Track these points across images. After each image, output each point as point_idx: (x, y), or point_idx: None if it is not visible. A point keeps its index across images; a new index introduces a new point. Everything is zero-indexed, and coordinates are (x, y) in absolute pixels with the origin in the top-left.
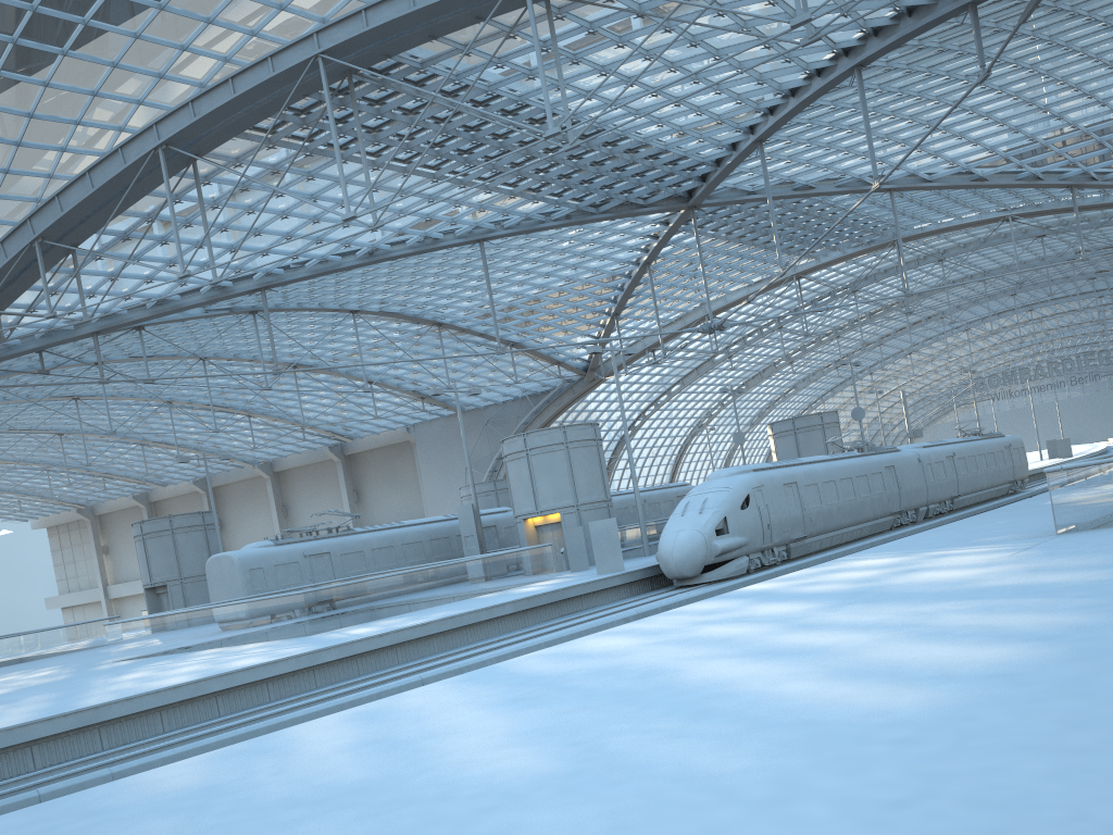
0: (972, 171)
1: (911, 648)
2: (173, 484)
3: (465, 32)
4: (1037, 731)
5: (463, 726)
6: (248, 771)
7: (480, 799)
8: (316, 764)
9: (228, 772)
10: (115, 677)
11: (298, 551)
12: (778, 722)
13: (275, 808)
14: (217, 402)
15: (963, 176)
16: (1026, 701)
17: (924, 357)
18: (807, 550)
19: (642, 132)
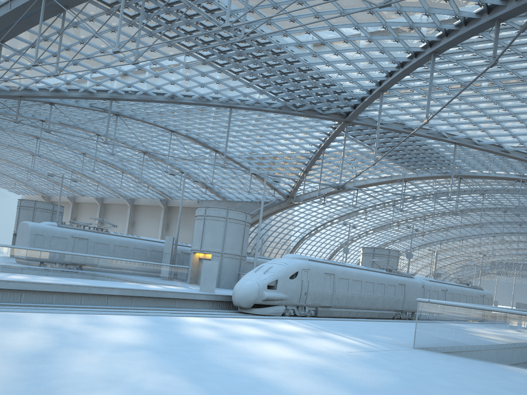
0: (502, 145)
1: None
2: (86, 196)
3: None
4: None
5: None
6: None
7: None
8: None
9: None
10: None
11: (69, 233)
12: None
13: None
14: (108, 161)
15: (497, 147)
16: None
17: (469, 243)
18: (330, 314)
19: (319, 67)
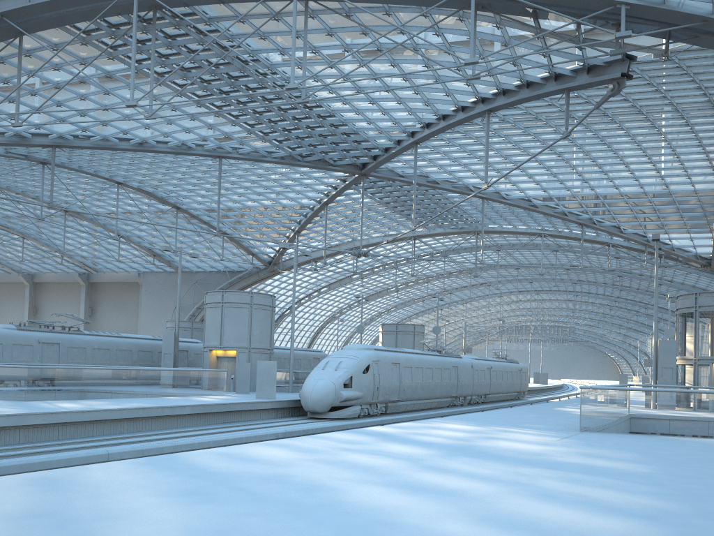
0: (531, 200)
1: (536, 506)
2: None
3: (245, 6)
4: None
5: (138, 512)
6: None
7: None
8: None
9: None
10: None
11: (34, 338)
12: None
13: None
14: (1, 222)
15: (525, 201)
16: None
17: (473, 306)
18: (397, 409)
19: (345, 115)
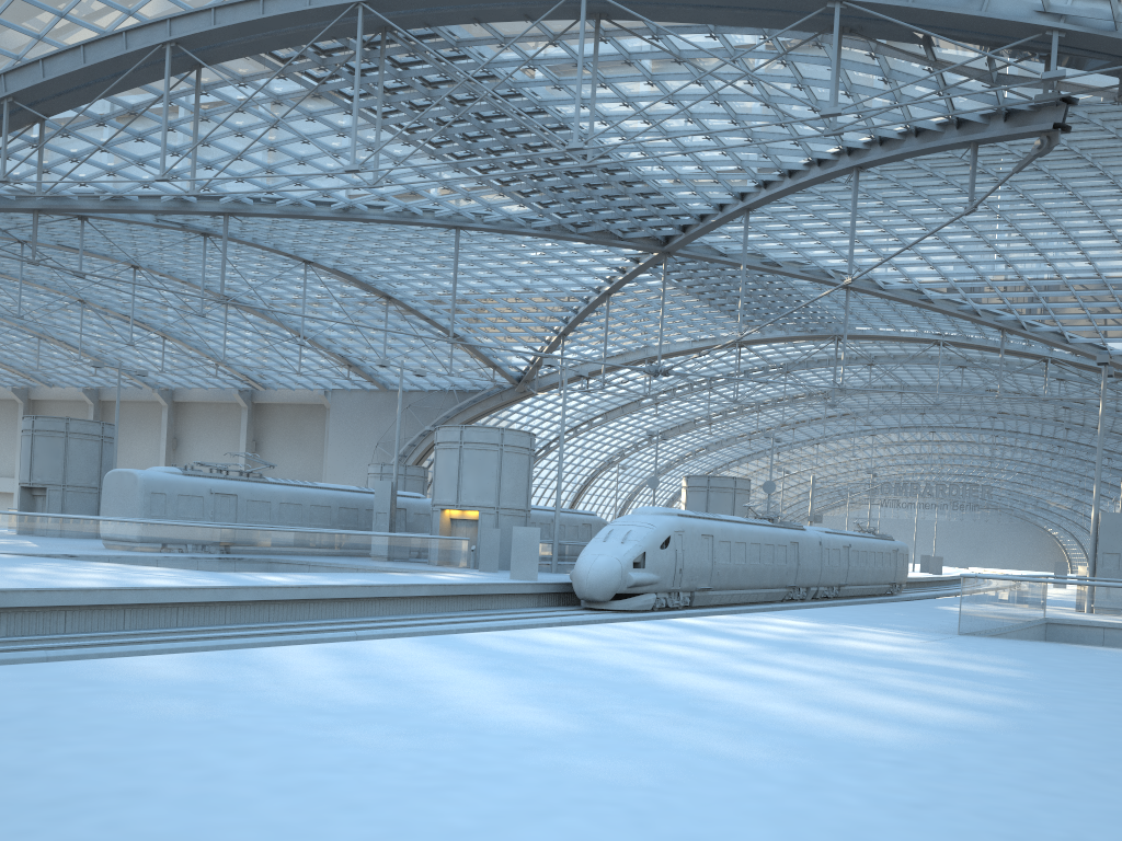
0: (922, 291)
1: (867, 696)
2: (60, 387)
3: (509, 25)
4: (1014, 775)
5: (454, 680)
6: (241, 677)
7: (515, 739)
8: (315, 684)
9: (219, 674)
10: (7, 568)
11: (205, 486)
12: (774, 730)
13: (298, 712)
14: (135, 315)
15: (913, 293)
16: (994, 753)
17: (829, 450)
18: (707, 602)
19: (643, 169)
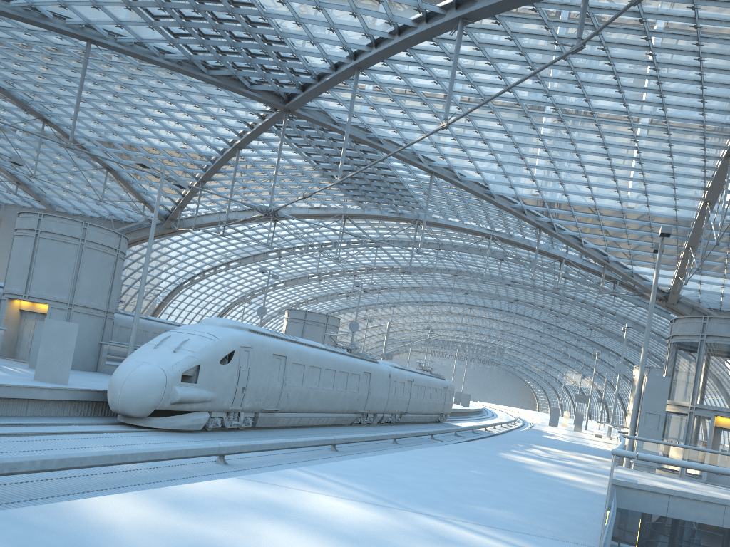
0: (488, 186)
1: None
2: None
3: None
4: None
5: None
6: None
7: None
8: None
9: None
10: None
11: None
12: None
13: None
14: None
15: (481, 188)
16: None
17: (401, 312)
18: (274, 423)
19: (265, 4)
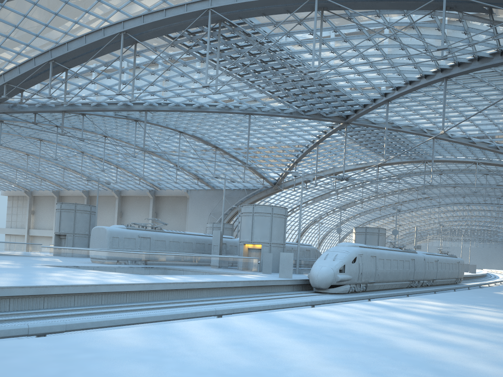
0: (470, 138)
1: None
2: (72, 190)
3: (279, 16)
4: None
5: (286, 346)
6: (170, 344)
7: None
8: (212, 350)
9: (158, 342)
10: (48, 273)
11: (136, 234)
12: None
13: (210, 374)
14: (104, 158)
15: (466, 139)
16: None
17: (418, 214)
18: (373, 288)
19: (338, 83)
